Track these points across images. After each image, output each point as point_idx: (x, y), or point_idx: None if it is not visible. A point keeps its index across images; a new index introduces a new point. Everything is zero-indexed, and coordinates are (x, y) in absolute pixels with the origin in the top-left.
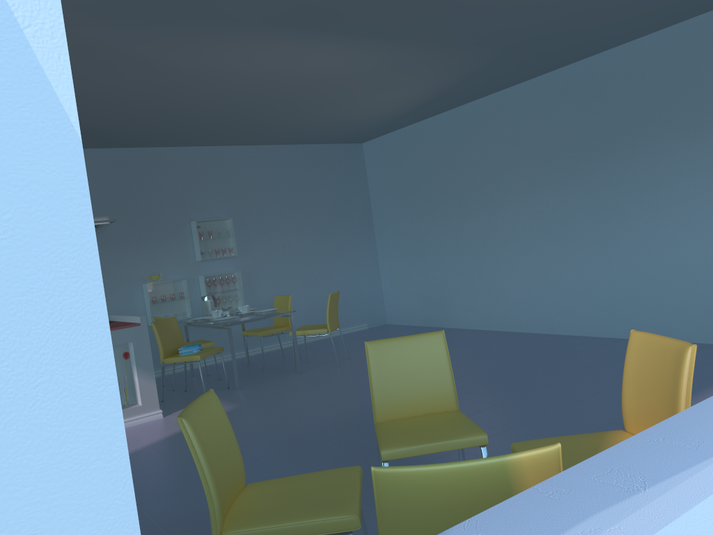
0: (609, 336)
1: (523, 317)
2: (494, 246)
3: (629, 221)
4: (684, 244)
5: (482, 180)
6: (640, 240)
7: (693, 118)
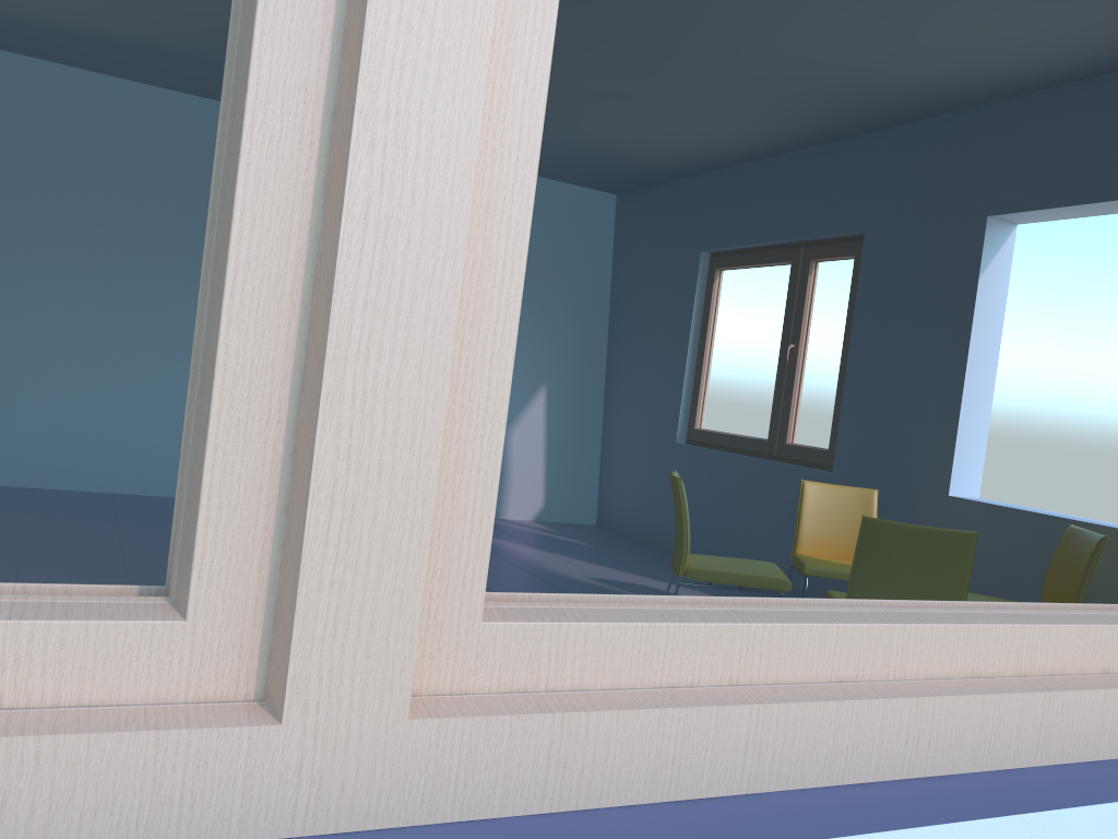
0: None
1: (43, 462)
2: (1, 329)
3: None
4: None
5: (5, 203)
6: None
7: None
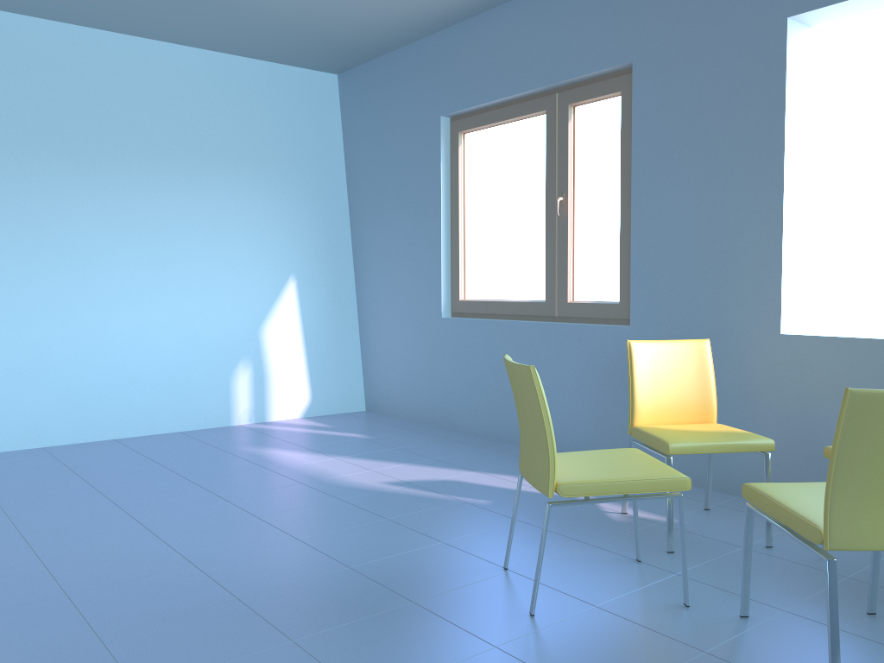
0: None
1: None
2: None
3: None
4: (81, 311)
5: None
6: (10, 302)
7: (91, 151)
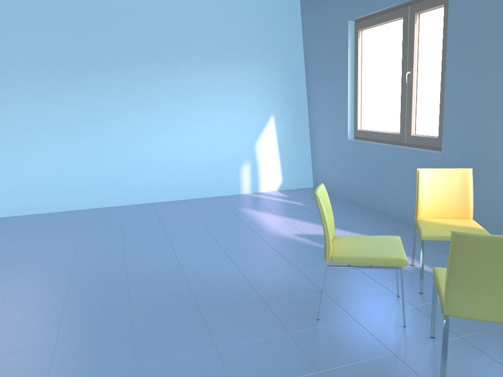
0: (106, 206)
1: (13, 202)
2: None
3: (126, 121)
4: (166, 138)
5: None
6: (135, 135)
7: (168, 57)
